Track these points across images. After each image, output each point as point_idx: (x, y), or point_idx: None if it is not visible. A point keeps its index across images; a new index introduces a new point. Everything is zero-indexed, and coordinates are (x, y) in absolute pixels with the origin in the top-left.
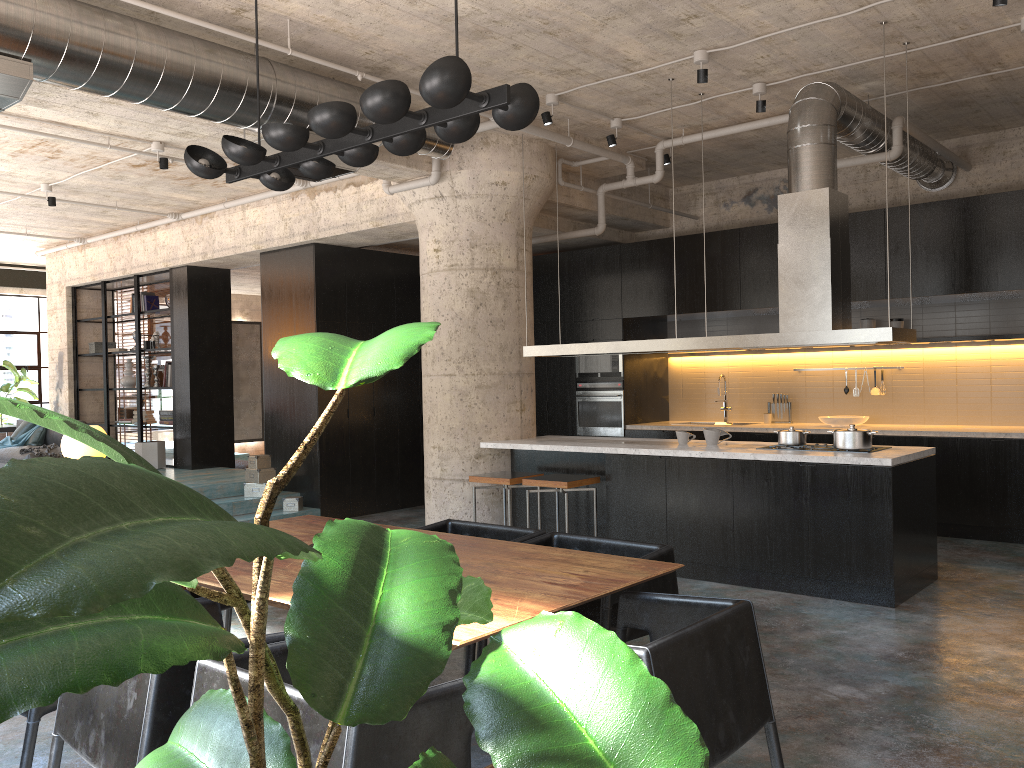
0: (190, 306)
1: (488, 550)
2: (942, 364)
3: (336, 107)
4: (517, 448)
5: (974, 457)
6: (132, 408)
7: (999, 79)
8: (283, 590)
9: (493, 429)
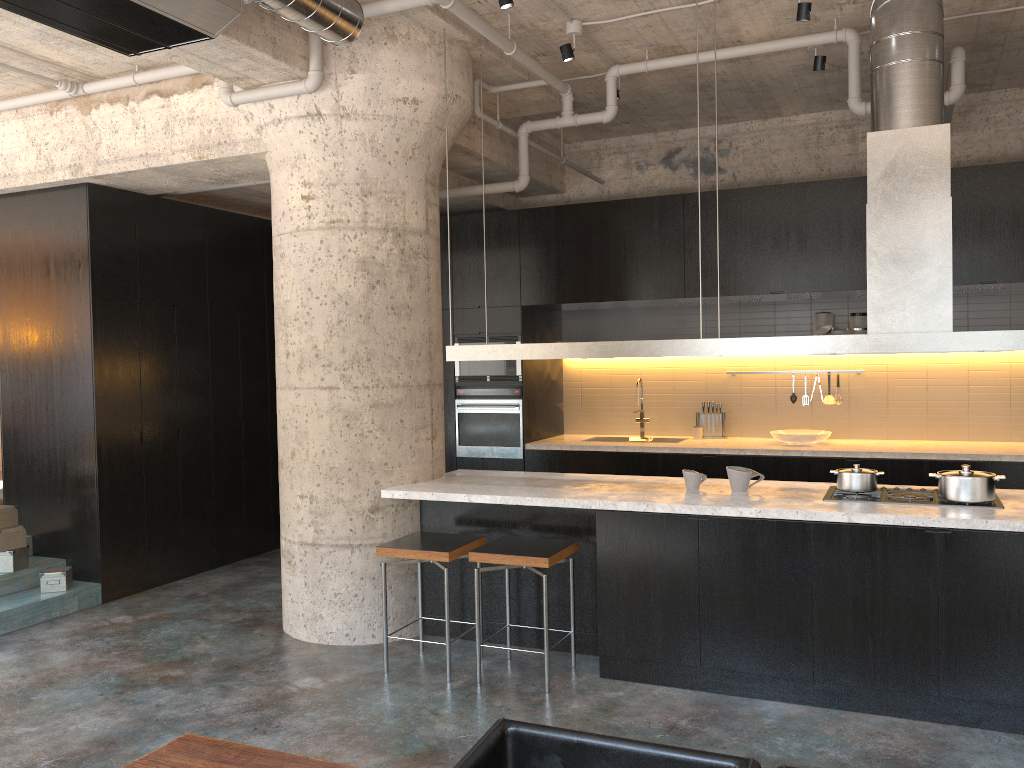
0: None
1: None
2: (910, 368)
3: None
4: (445, 499)
5: None
6: None
7: None
8: None
9: (396, 468)
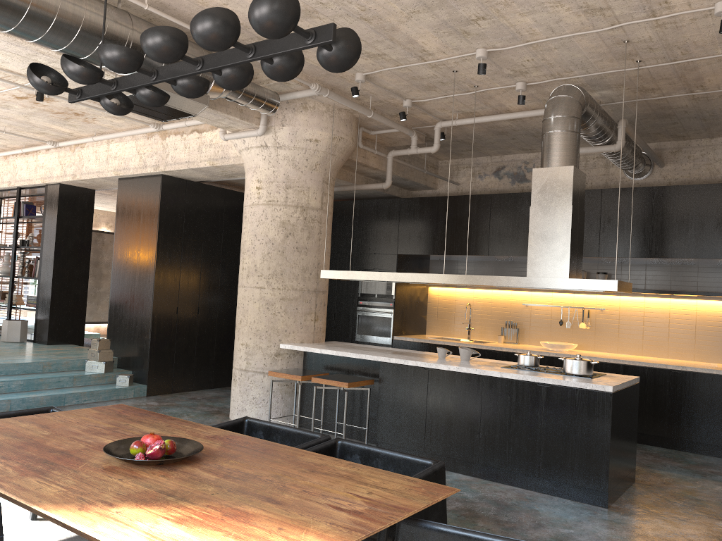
0: (59, 215)
1: (278, 458)
2: (633, 309)
3: (168, 31)
4: (309, 351)
5: (658, 383)
6: (6, 291)
7: (698, 99)
8: (64, 501)
9: (291, 333)
